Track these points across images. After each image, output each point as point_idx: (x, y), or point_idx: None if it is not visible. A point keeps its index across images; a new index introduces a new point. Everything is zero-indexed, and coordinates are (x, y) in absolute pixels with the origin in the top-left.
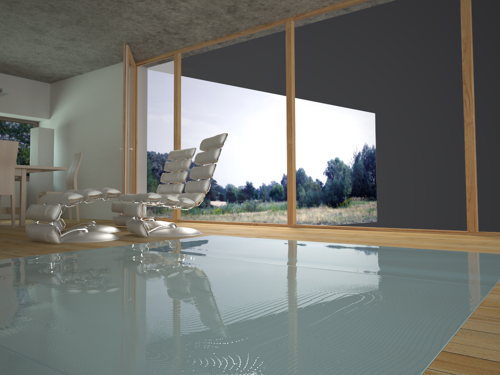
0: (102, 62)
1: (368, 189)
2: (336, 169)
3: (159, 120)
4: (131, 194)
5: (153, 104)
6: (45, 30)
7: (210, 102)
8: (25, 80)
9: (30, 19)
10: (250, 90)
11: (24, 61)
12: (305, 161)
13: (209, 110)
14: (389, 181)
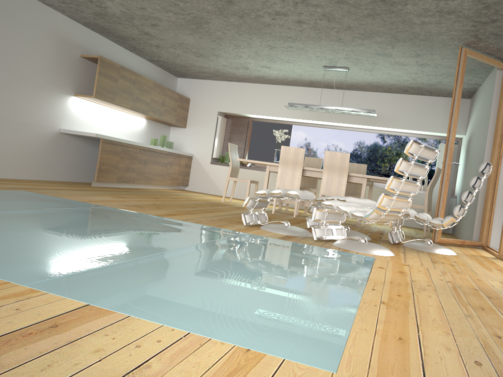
0: None
1: None
2: None
3: None
4: None
5: None
6: (387, 53)
7: None
8: (442, 99)
9: (366, 48)
10: None
11: (417, 82)
12: None
13: None
14: None
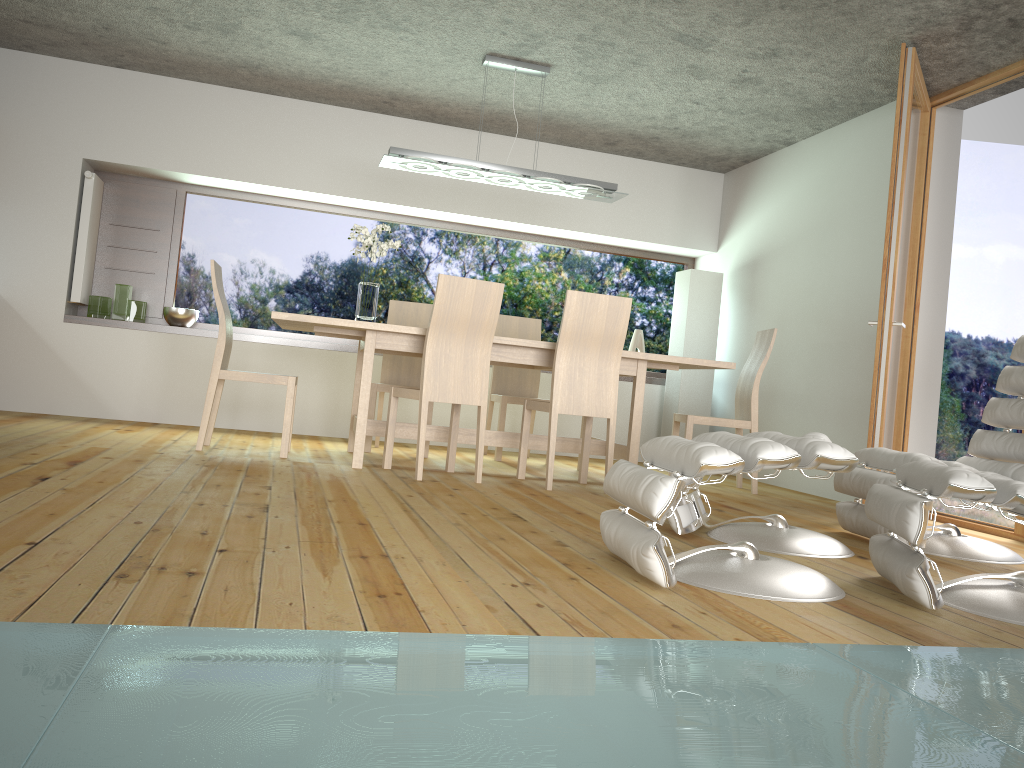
0: (842, 108)
1: None
2: None
3: (977, 257)
4: (890, 451)
5: (962, 219)
6: (708, 37)
7: None
8: (673, 169)
9: (675, 15)
10: None
11: (670, 124)
12: None
13: None
14: None
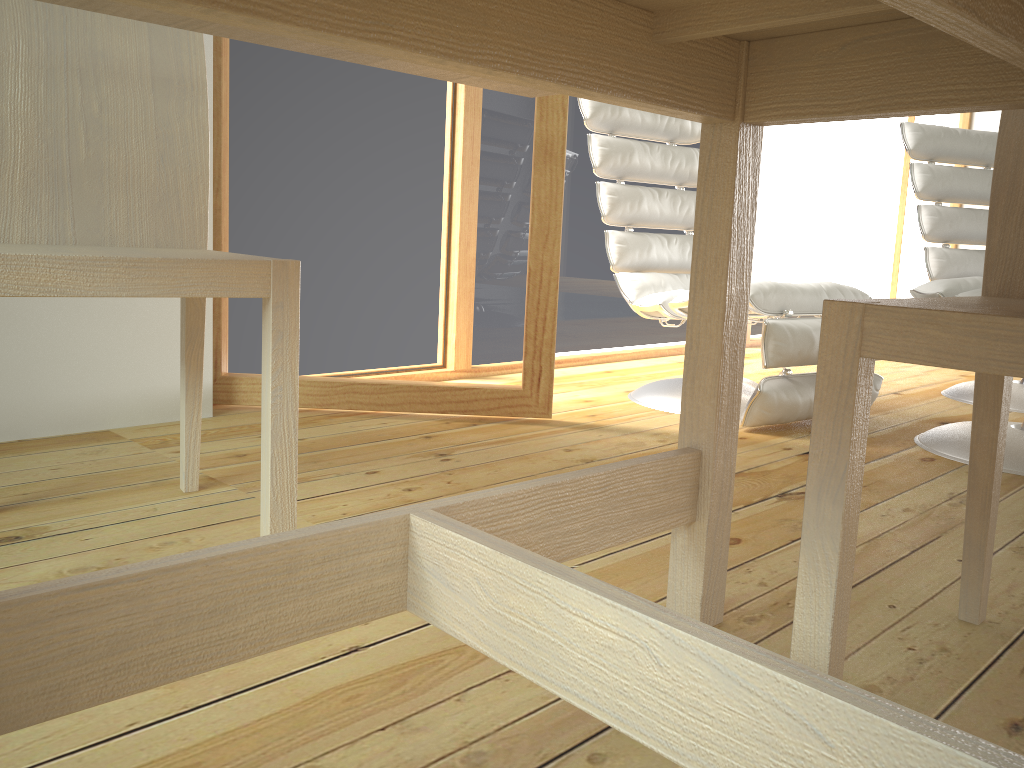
0: None
1: (833, 263)
2: (806, 221)
3: None
4: (803, 286)
5: None
6: None
7: None
8: None
9: None
10: None
11: None
12: (773, 195)
13: None
14: (850, 250)
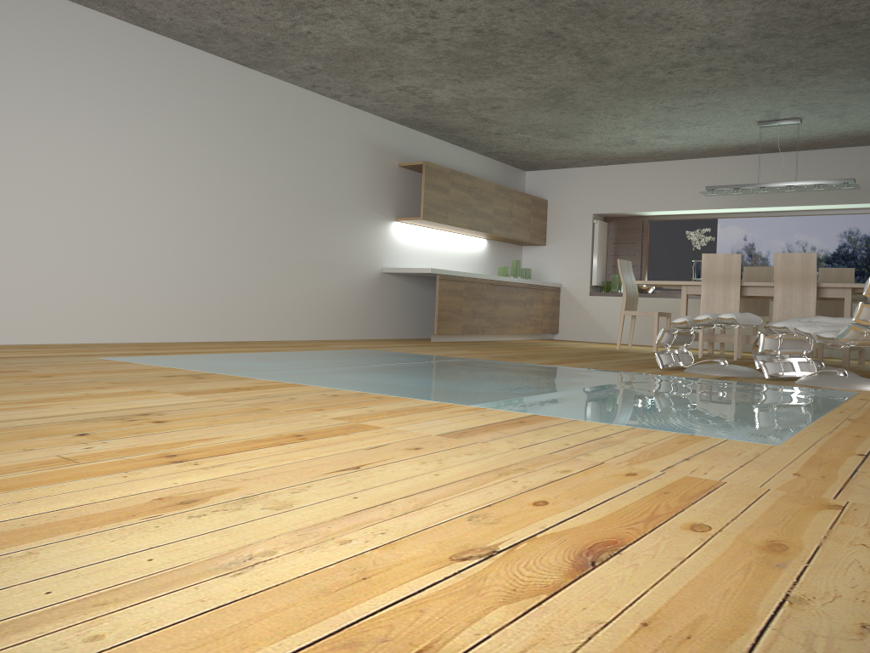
0: None
1: None
2: None
3: None
4: None
5: None
6: (861, 88)
7: None
8: None
9: (824, 87)
10: None
11: None
12: None
13: None
14: None
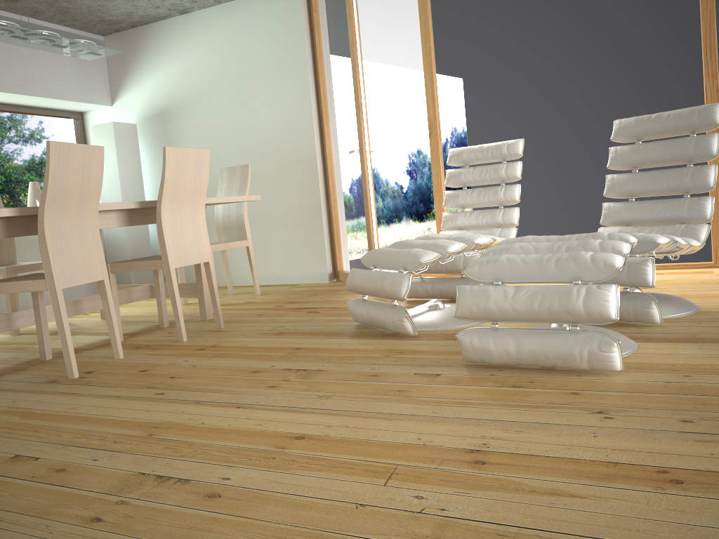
0: None
1: None
2: None
3: None
4: None
5: None
6: None
7: (512, 54)
8: (63, 30)
9: None
10: (611, 25)
11: None
12: None
13: (510, 68)
14: None
